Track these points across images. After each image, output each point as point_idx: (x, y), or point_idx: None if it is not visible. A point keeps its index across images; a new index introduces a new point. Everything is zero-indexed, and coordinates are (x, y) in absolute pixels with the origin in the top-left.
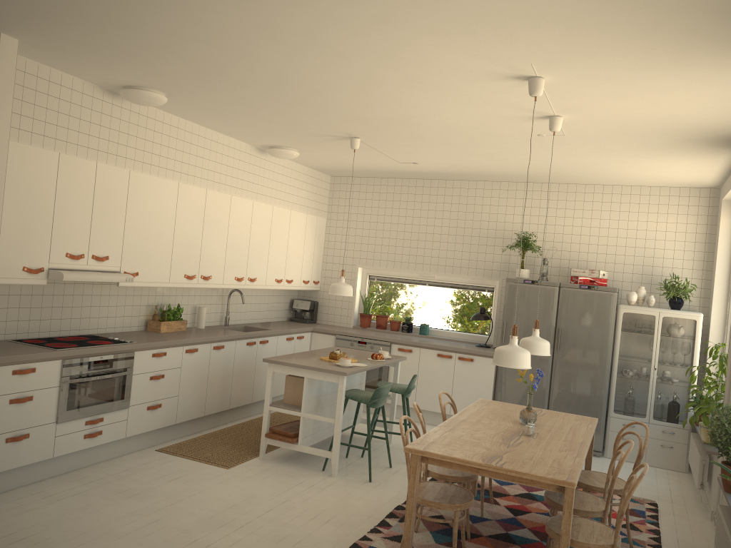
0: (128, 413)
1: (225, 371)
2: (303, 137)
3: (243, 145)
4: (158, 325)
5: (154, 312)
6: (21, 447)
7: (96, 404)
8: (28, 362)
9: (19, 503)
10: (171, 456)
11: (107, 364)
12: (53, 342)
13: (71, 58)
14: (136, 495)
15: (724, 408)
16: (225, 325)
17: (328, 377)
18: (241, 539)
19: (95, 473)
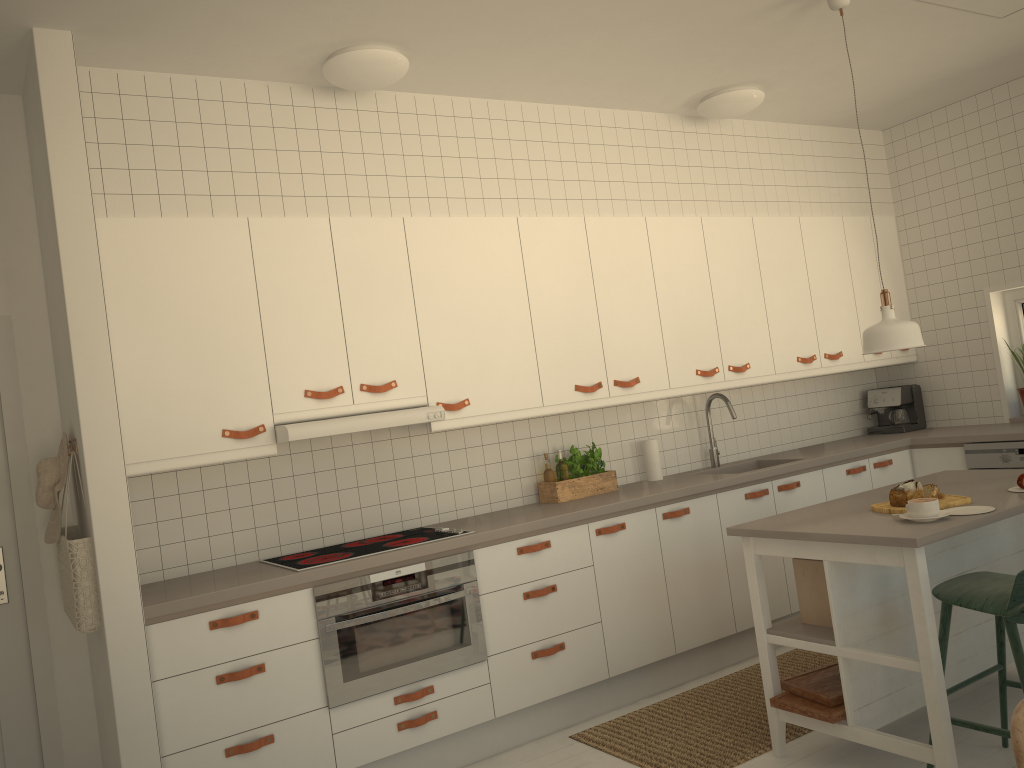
0: (490, 670)
1: (704, 558)
2: (731, 40)
3: (647, 119)
4: (553, 490)
5: (545, 467)
6: (262, 761)
7: (409, 663)
8: (240, 601)
9: None
10: (591, 751)
11: (414, 582)
12: (326, 553)
13: (177, 32)
14: None
15: None
16: (712, 467)
17: (877, 556)
18: None
19: None
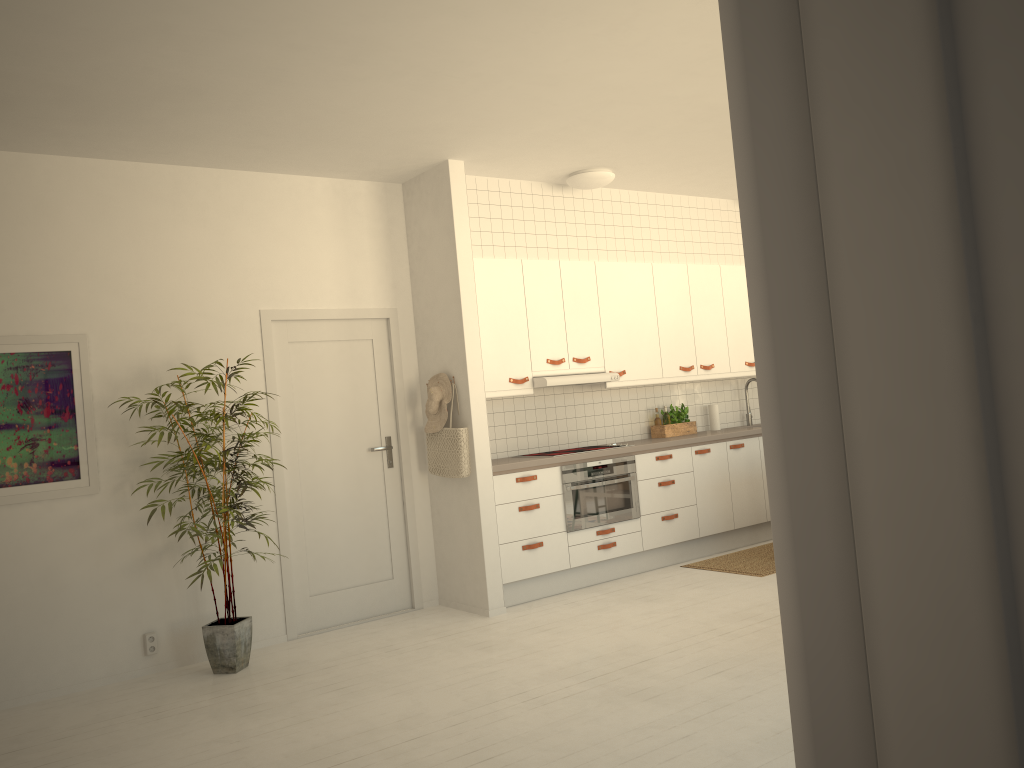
0: (641, 523)
1: (751, 475)
2: None
3: (722, 203)
4: (662, 429)
5: (655, 416)
6: (537, 555)
7: (604, 513)
8: (528, 469)
9: (544, 608)
10: (697, 570)
11: (607, 469)
12: (552, 453)
13: (511, 162)
14: (656, 599)
15: None
16: (747, 425)
17: None
18: (765, 628)
19: (615, 586)
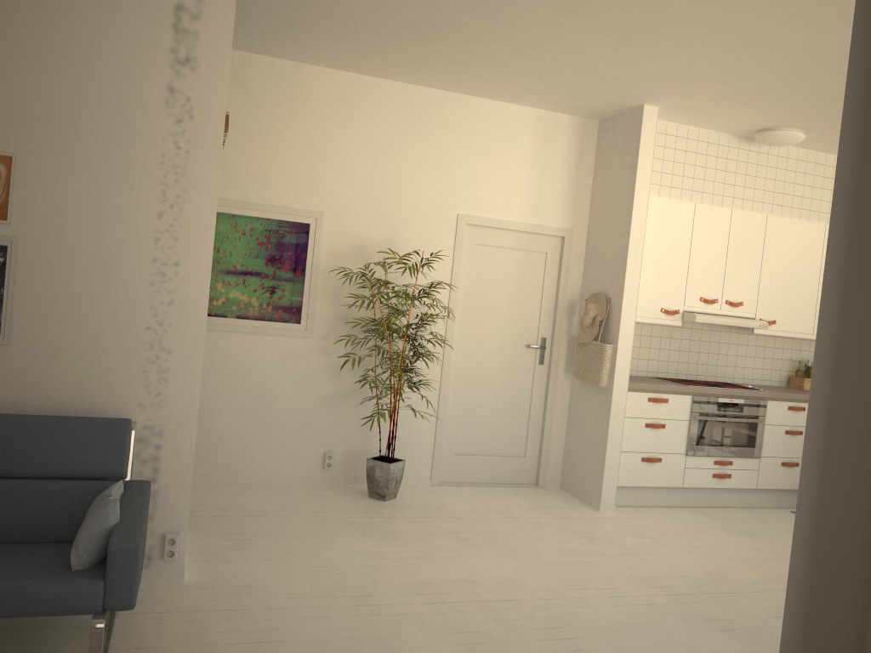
0: (759, 464)
1: None
2: None
3: None
4: (801, 382)
5: (797, 368)
6: (654, 468)
7: (725, 446)
8: (661, 392)
9: (650, 516)
10: None
11: (736, 408)
12: (687, 381)
13: (703, 113)
14: (757, 537)
15: None
16: None
17: None
18: None
19: (721, 513)
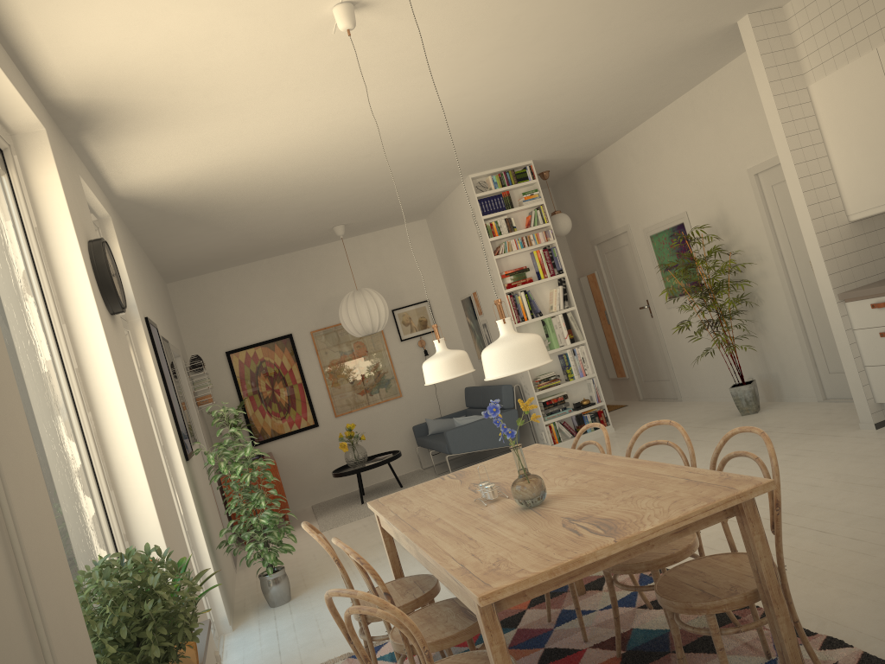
0: None
1: None
2: None
3: None
4: None
5: None
6: None
7: None
8: (884, 295)
9: None
10: None
11: None
12: None
13: None
14: None
15: (157, 548)
16: None
17: None
18: None
19: None
